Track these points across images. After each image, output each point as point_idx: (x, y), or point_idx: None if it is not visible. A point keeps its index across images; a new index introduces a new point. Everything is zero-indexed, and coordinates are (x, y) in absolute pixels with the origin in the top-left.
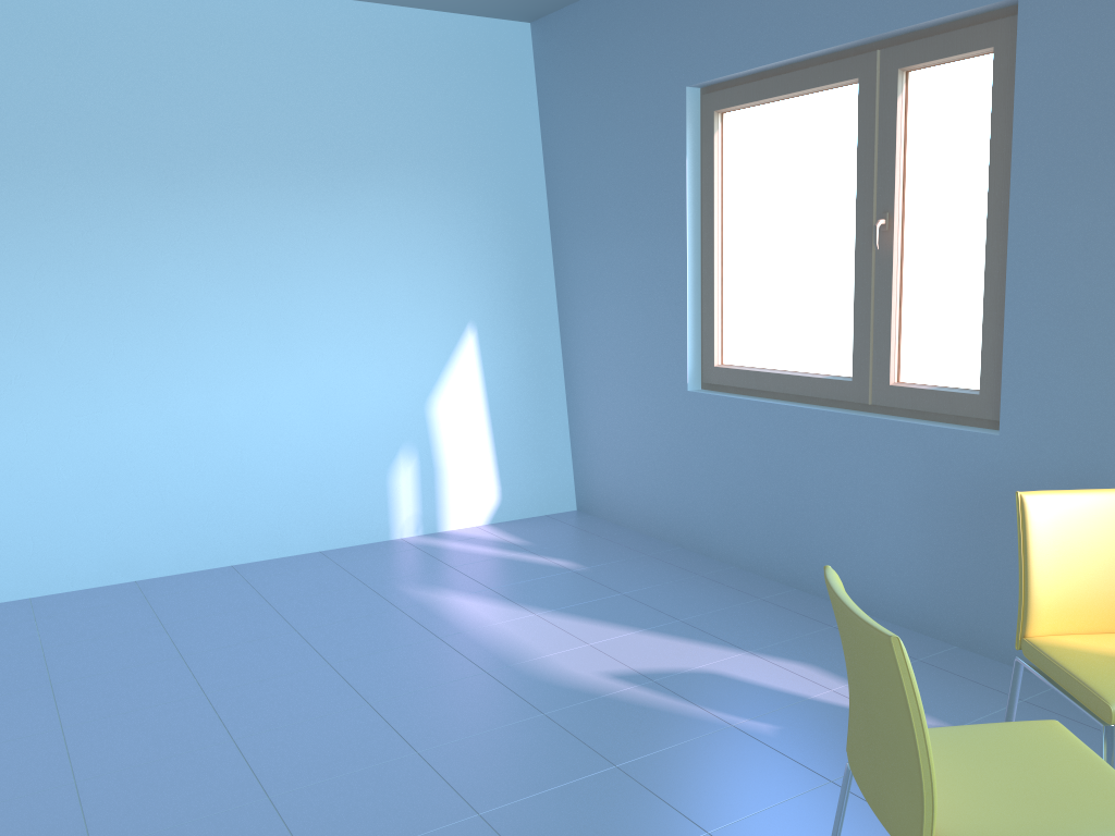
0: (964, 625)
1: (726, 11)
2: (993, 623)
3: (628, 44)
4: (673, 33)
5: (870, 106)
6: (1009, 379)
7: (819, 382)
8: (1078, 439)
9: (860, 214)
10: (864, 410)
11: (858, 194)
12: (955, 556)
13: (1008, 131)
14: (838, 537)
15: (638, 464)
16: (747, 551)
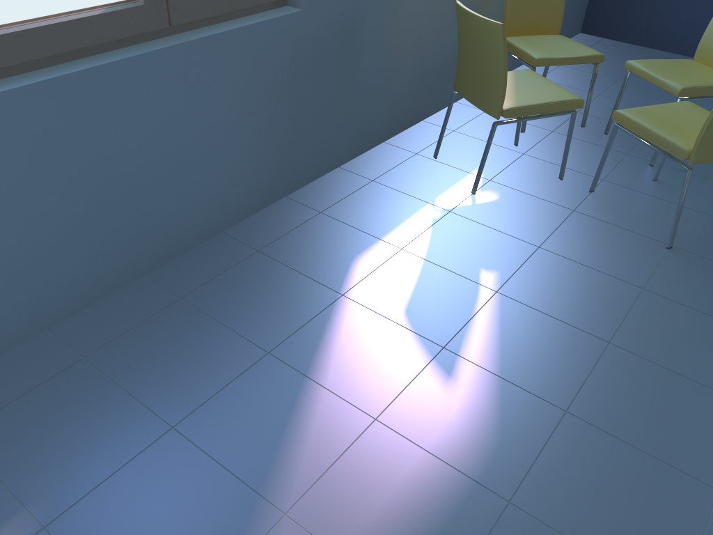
0: (289, 177)
1: None
2: (305, 160)
3: None
4: None
5: None
6: None
7: (98, 21)
8: None
9: None
10: (156, 38)
11: None
12: (281, 130)
13: None
14: (182, 187)
15: None
16: (62, 295)
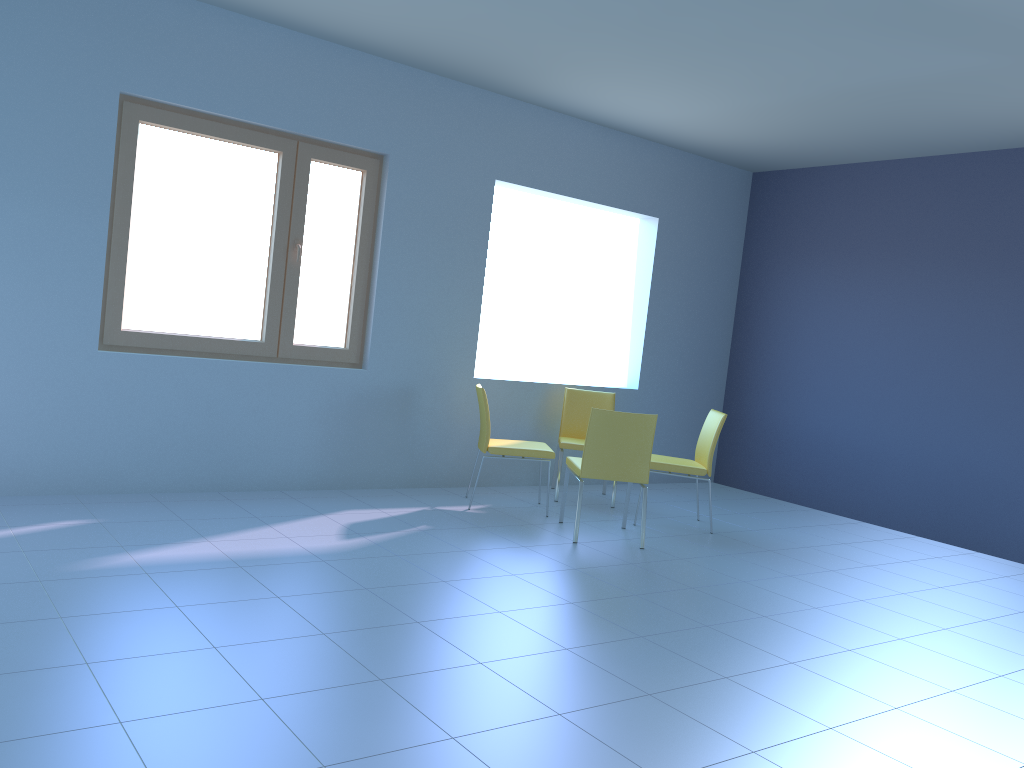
0: (342, 476)
1: (177, 54)
2: (359, 469)
3: (31, 12)
4: (106, 37)
5: (290, 172)
6: (375, 341)
7: (237, 343)
8: (404, 369)
9: (279, 237)
10: (268, 361)
11: (278, 224)
12: (340, 439)
13: (372, 215)
14: (259, 446)
15: (8, 426)
16: (166, 477)
